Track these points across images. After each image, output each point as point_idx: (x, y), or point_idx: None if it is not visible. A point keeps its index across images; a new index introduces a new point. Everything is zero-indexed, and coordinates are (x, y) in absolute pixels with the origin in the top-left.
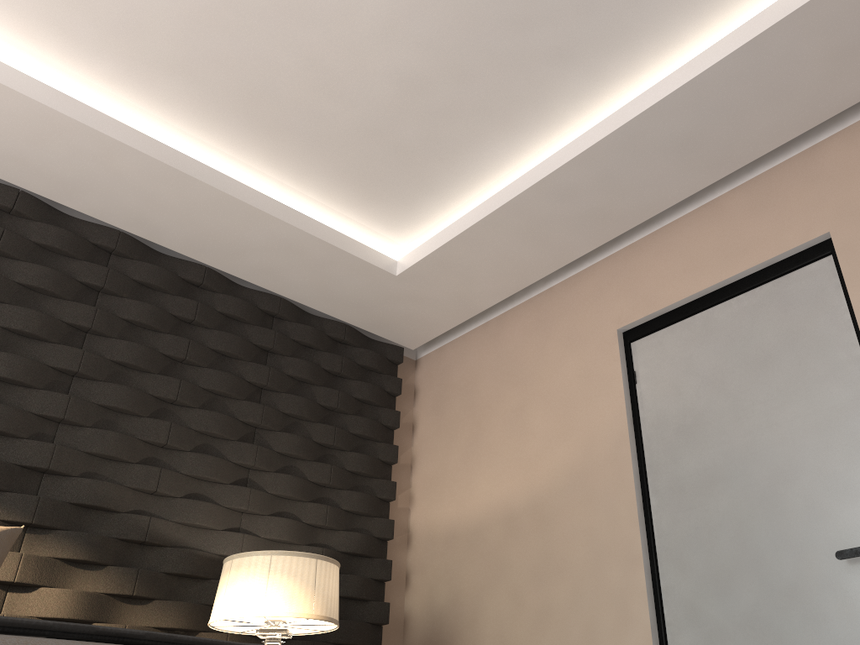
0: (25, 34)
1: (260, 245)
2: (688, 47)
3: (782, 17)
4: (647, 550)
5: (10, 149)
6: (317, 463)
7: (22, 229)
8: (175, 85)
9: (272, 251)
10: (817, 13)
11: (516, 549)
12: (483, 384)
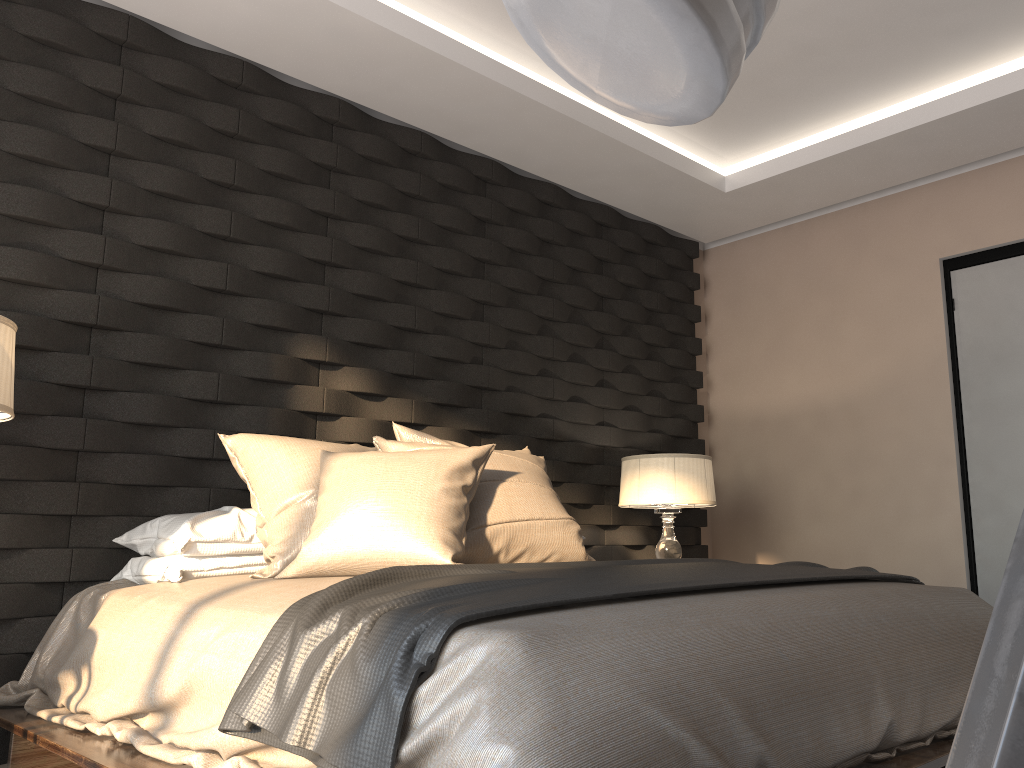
0: (472, 11)
1: (613, 170)
2: None
3: None
4: (958, 453)
5: (431, 105)
6: (648, 361)
7: (427, 171)
8: None
9: (621, 174)
10: None
11: (827, 440)
12: (786, 287)
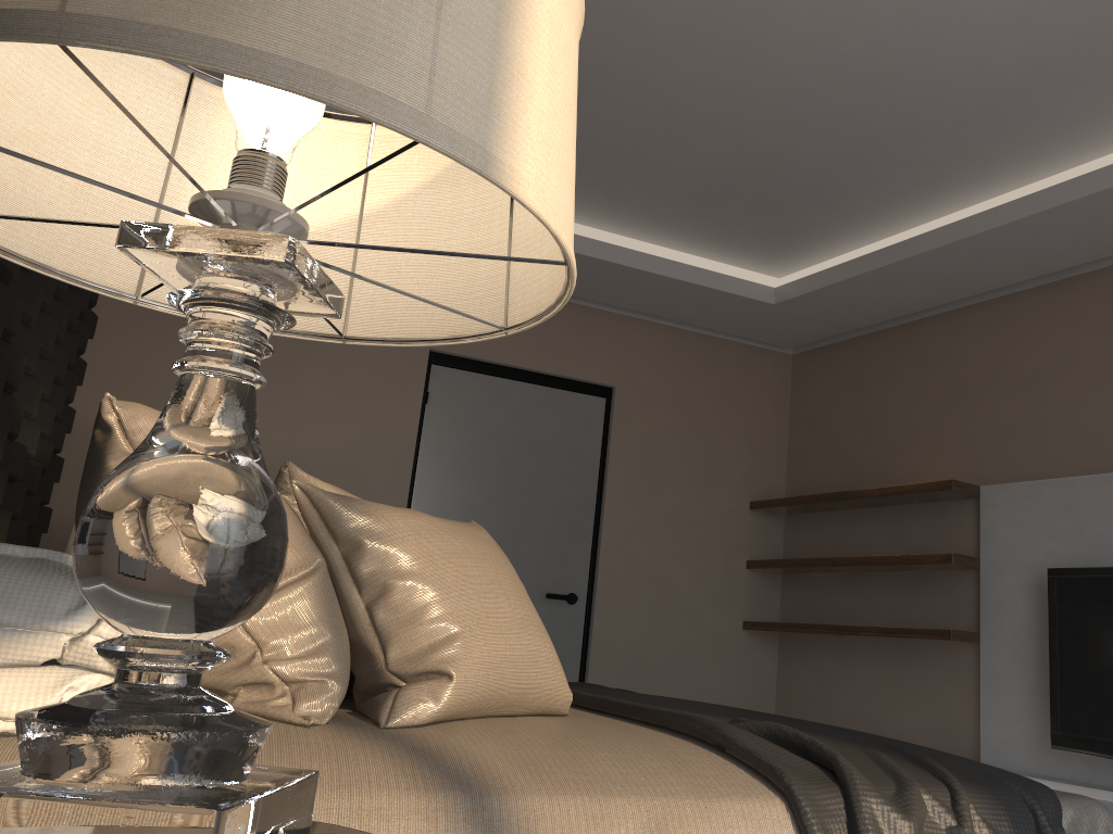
0: None
1: None
2: (656, 240)
3: (718, 288)
4: None
5: None
6: (74, 335)
7: None
8: None
9: None
10: (727, 297)
11: None
12: None
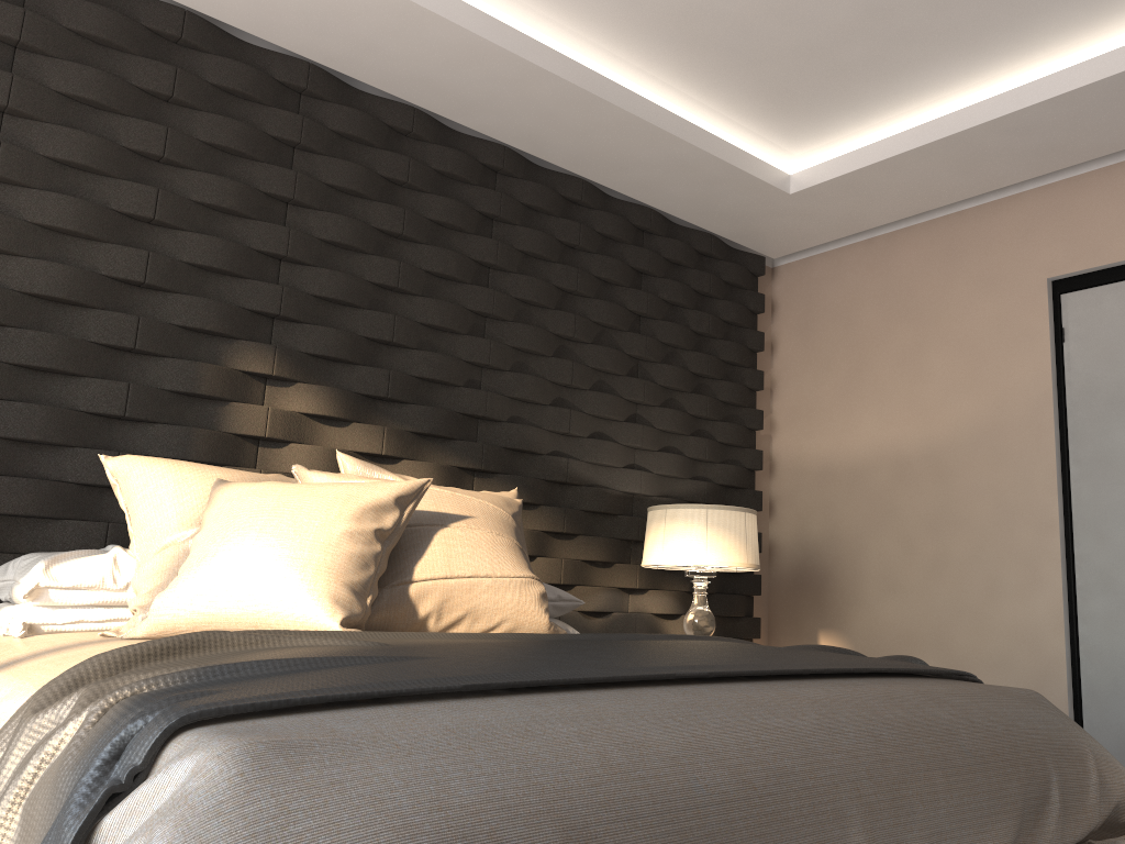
0: None
1: (651, 163)
2: None
3: None
4: (1062, 517)
5: (420, 72)
6: (694, 395)
7: (420, 155)
8: (607, 3)
9: (662, 168)
10: None
11: (906, 496)
12: (866, 312)
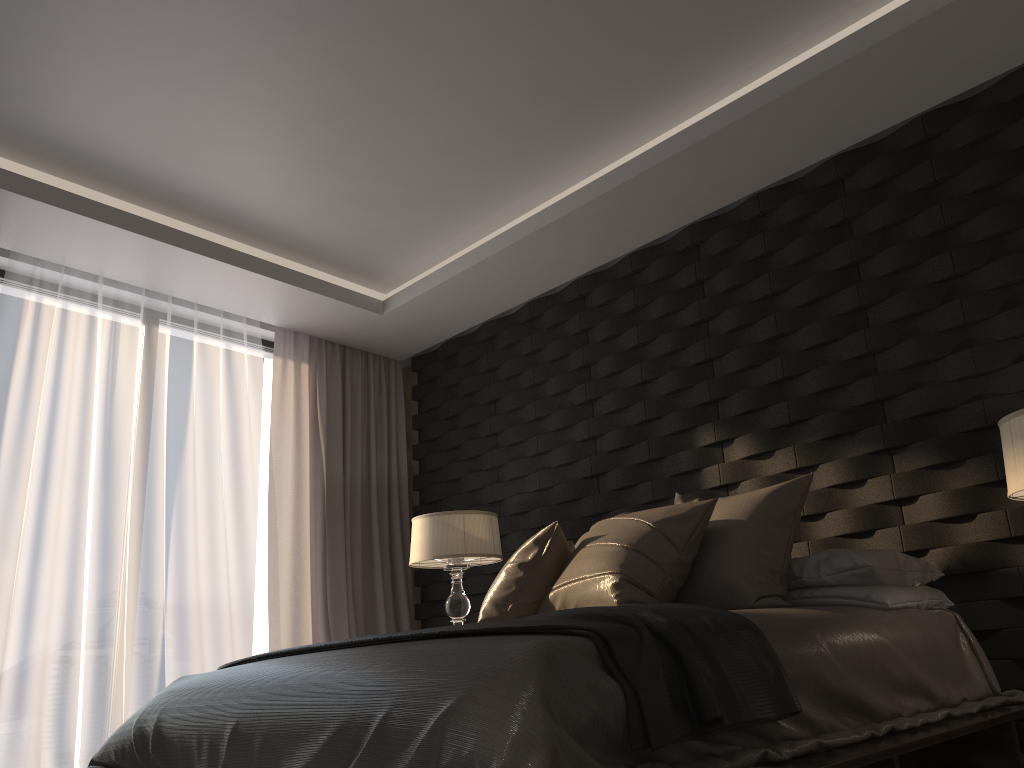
0: (625, 129)
1: (909, 68)
2: None
3: None
4: None
5: (711, 185)
6: None
7: (776, 220)
8: (688, 62)
9: (925, 60)
10: None
11: None
12: None
